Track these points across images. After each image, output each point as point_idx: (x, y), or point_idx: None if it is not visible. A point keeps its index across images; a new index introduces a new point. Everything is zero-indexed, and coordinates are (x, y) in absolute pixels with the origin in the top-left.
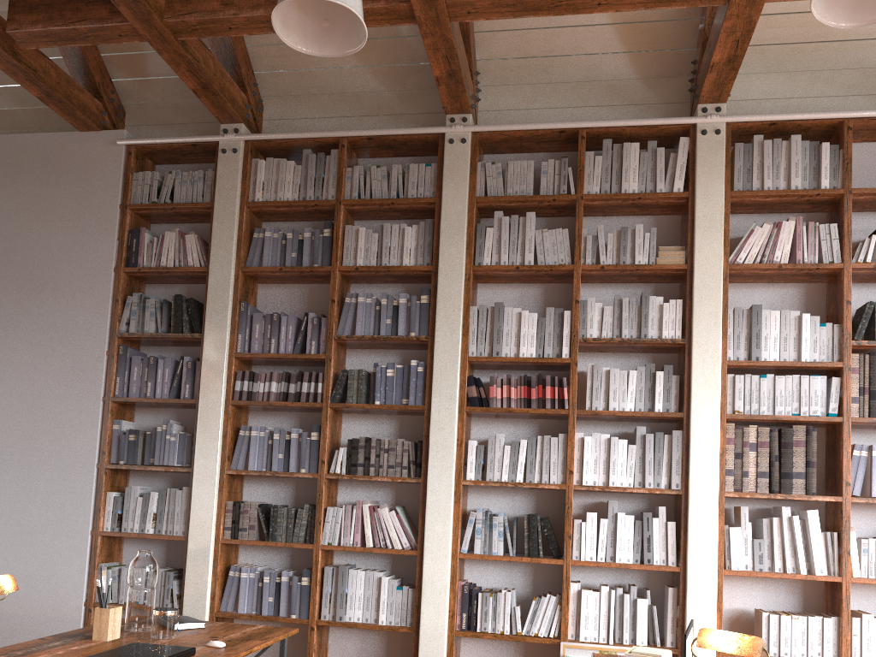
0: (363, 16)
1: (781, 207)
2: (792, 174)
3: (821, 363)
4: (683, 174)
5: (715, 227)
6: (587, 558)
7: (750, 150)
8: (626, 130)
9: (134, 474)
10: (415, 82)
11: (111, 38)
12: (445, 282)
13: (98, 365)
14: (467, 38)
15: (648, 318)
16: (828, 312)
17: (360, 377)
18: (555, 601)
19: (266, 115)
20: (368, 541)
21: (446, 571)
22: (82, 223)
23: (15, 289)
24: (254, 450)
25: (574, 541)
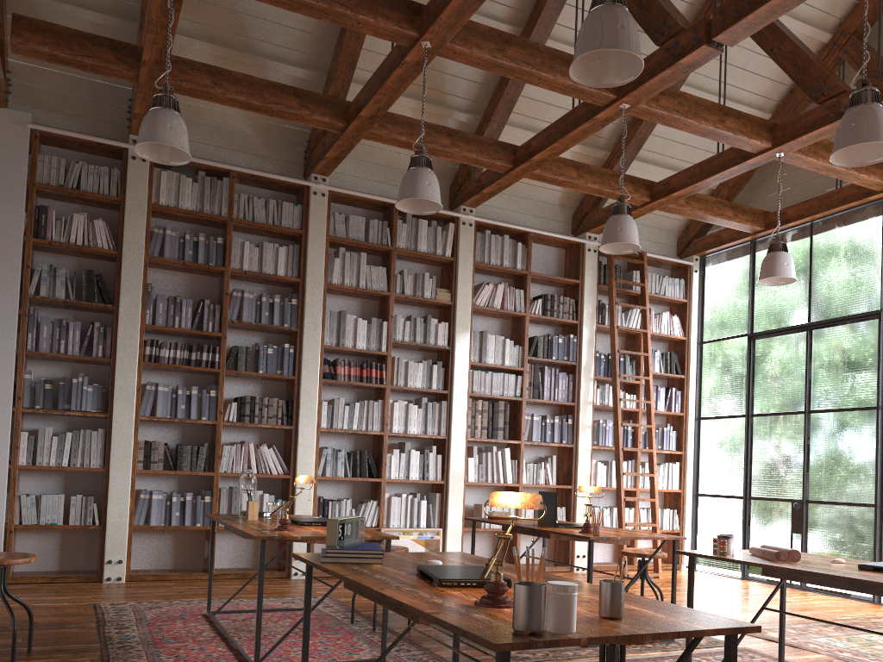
0: (437, 205)
1: (494, 273)
2: (504, 258)
3: (514, 367)
4: (451, 246)
5: (468, 282)
6: (393, 477)
7: (484, 238)
8: None
9: (29, 416)
10: (277, 136)
11: (106, 73)
12: (311, 292)
13: (11, 322)
14: None
15: (430, 332)
16: (512, 337)
17: (248, 352)
18: (375, 504)
19: None
20: (253, 469)
21: (312, 487)
22: None
23: None
24: (161, 401)
25: (387, 467)
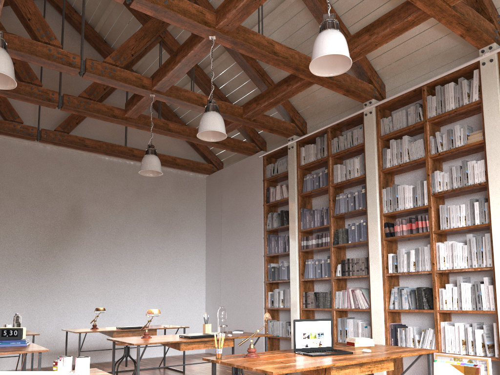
0: (220, 128)
1: None
2: None
3: None
4: (476, 90)
5: (495, 114)
6: (447, 308)
7: None
8: (446, 77)
9: (280, 284)
10: None
11: (234, 127)
12: (369, 181)
13: (261, 243)
14: (361, 67)
15: (466, 174)
16: None
17: (342, 232)
18: (433, 332)
19: (308, 126)
20: (352, 305)
21: (381, 317)
22: (253, 190)
23: (238, 219)
24: (310, 269)
25: (439, 299)
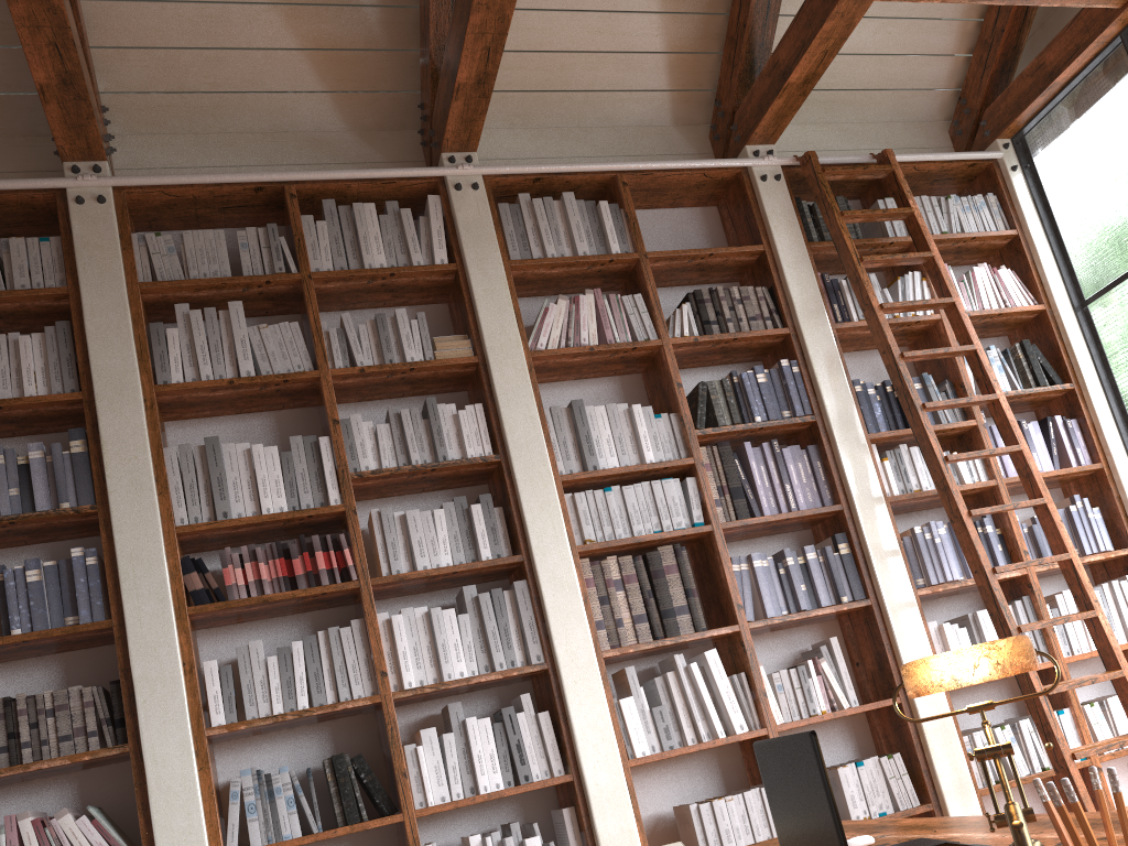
0: None
1: (569, 284)
2: (576, 238)
3: (670, 461)
4: (443, 242)
5: (502, 304)
6: (437, 800)
7: (519, 211)
8: (353, 187)
9: None
10: None
11: None
12: (111, 414)
13: None
14: (81, 46)
15: (443, 433)
16: (654, 407)
17: None
18: None
19: None
20: None
21: None
22: None
23: None
24: None
25: (412, 779)
